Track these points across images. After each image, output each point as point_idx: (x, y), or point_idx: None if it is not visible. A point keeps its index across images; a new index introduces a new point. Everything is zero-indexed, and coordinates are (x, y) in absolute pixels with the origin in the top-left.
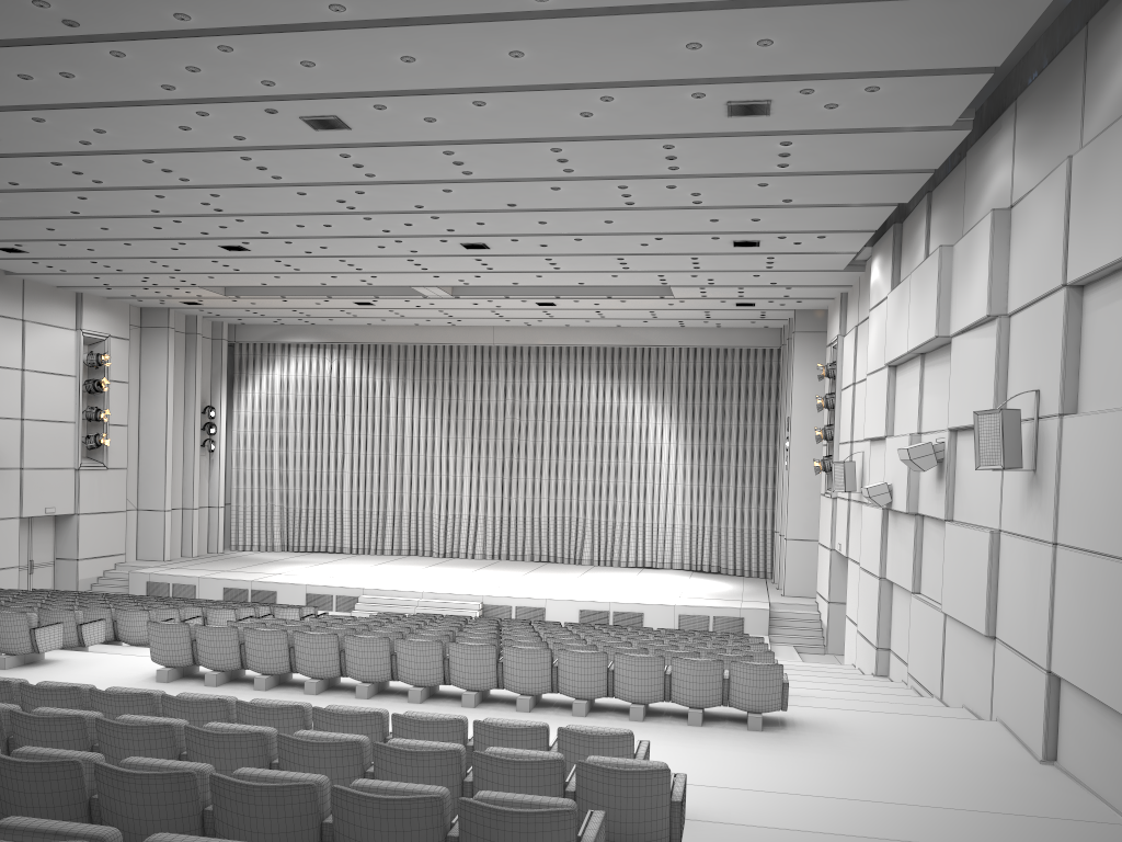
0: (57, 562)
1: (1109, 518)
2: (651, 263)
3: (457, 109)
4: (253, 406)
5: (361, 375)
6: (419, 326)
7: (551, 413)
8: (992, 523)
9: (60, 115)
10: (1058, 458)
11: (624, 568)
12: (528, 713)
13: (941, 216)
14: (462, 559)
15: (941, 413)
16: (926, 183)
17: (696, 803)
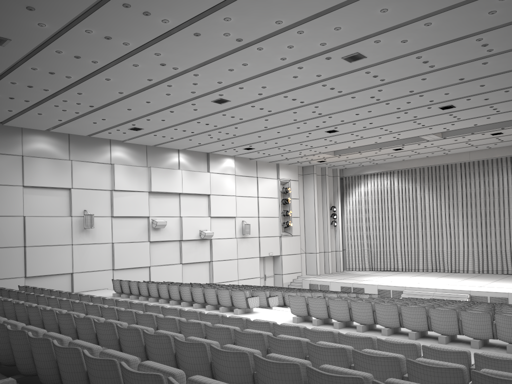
0: (274, 276)
1: None
2: None
3: (416, 31)
4: (352, 204)
5: (401, 185)
6: (428, 157)
7: (508, 193)
8: None
9: (248, 84)
10: None
11: None
12: (478, 349)
13: None
14: (461, 273)
15: None
16: None
17: None
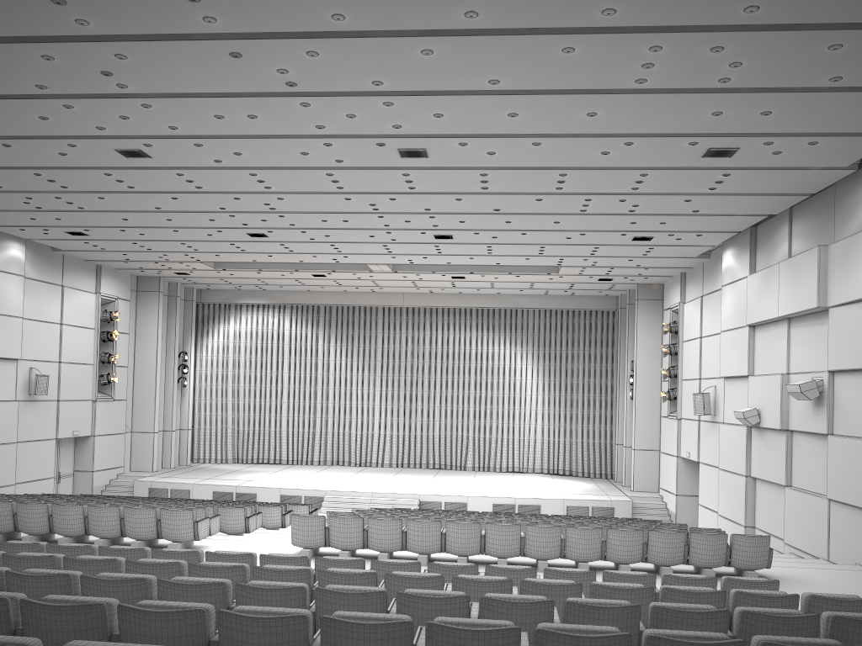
0: (76, 474)
1: None
2: (562, 250)
3: (517, 147)
4: (212, 351)
5: (296, 328)
6: (346, 292)
7: (441, 357)
8: None
9: (218, 142)
10: None
11: (498, 472)
12: None
13: (805, 224)
14: (375, 467)
15: (814, 360)
16: None
17: None
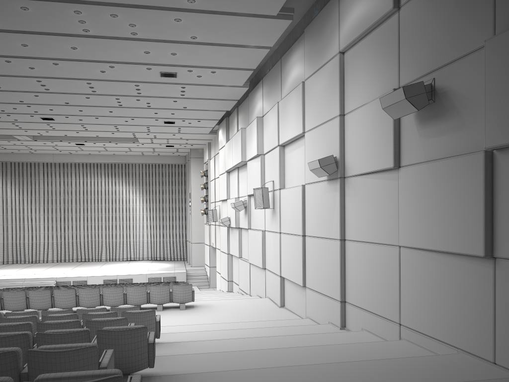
0: None
1: (293, 222)
2: (129, 128)
3: (45, 65)
4: None
5: None
6: (13, 153)
7: (83, 193)
8: (262, 228)
9: None
10: (280, 204)
11: (121, 261)
12: None
13: (242, 116)
14: (42, 263)
15: (245, 189)
16: (236, 103)
17: (163, 331)
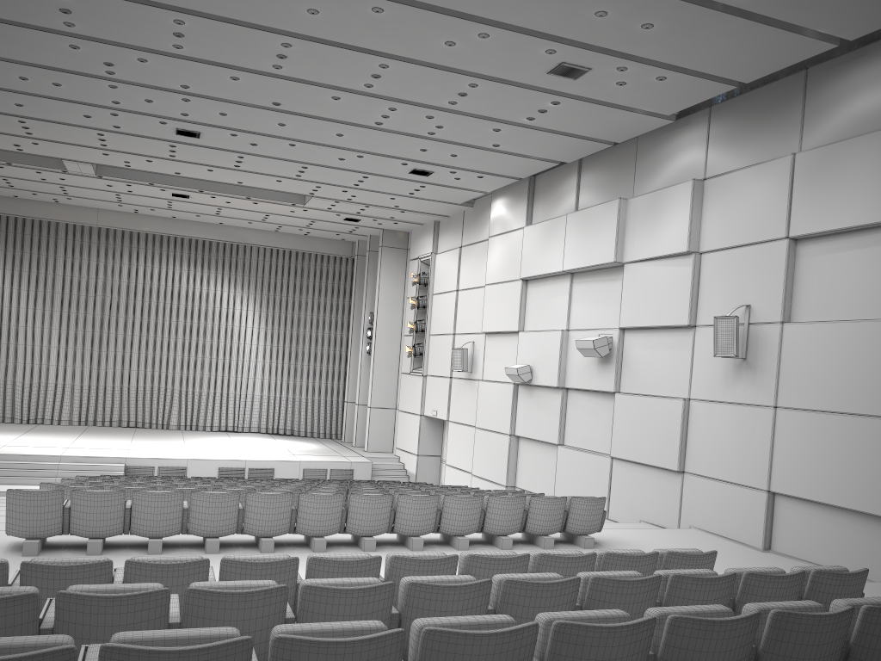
0: None
1: (850, 389)
2: (325, 175)
3: (351, 9)
4: None
5: None
6: (16, 198)
7: (143, 294)
8: (678, 394)
9: None
10: (780, 351)
11: (210, 432)
12: (423, 551)
13: (597, 177)
14: (49, 425)
15: (600, 317)
16: None
17: None
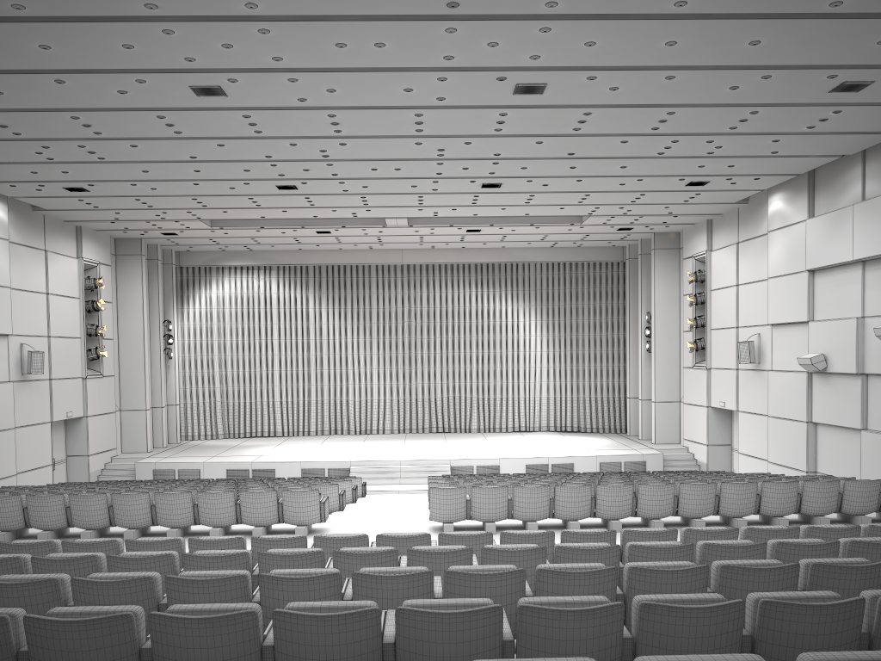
0: (69, 459)
1: None
2: (604, 198)
3: (647, 81)
4: (194, 319)
5: (284, 291)
6: (340, 250)
7: (440, 316)
8: None
9: (317, 77)
10: None
11: (505, 433)
12: None
13: None
14: (376, 435)
15: None
16: None
17: None
